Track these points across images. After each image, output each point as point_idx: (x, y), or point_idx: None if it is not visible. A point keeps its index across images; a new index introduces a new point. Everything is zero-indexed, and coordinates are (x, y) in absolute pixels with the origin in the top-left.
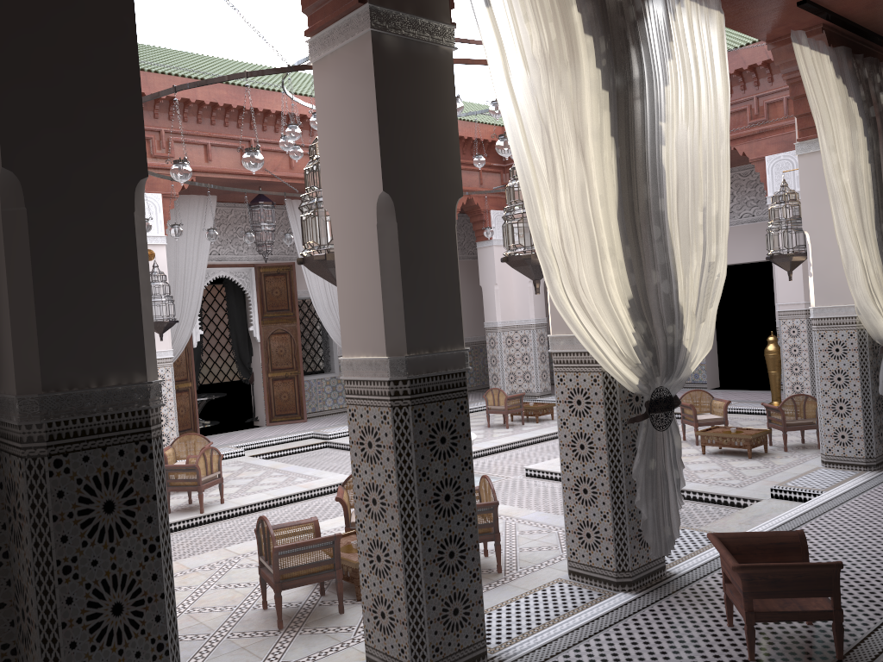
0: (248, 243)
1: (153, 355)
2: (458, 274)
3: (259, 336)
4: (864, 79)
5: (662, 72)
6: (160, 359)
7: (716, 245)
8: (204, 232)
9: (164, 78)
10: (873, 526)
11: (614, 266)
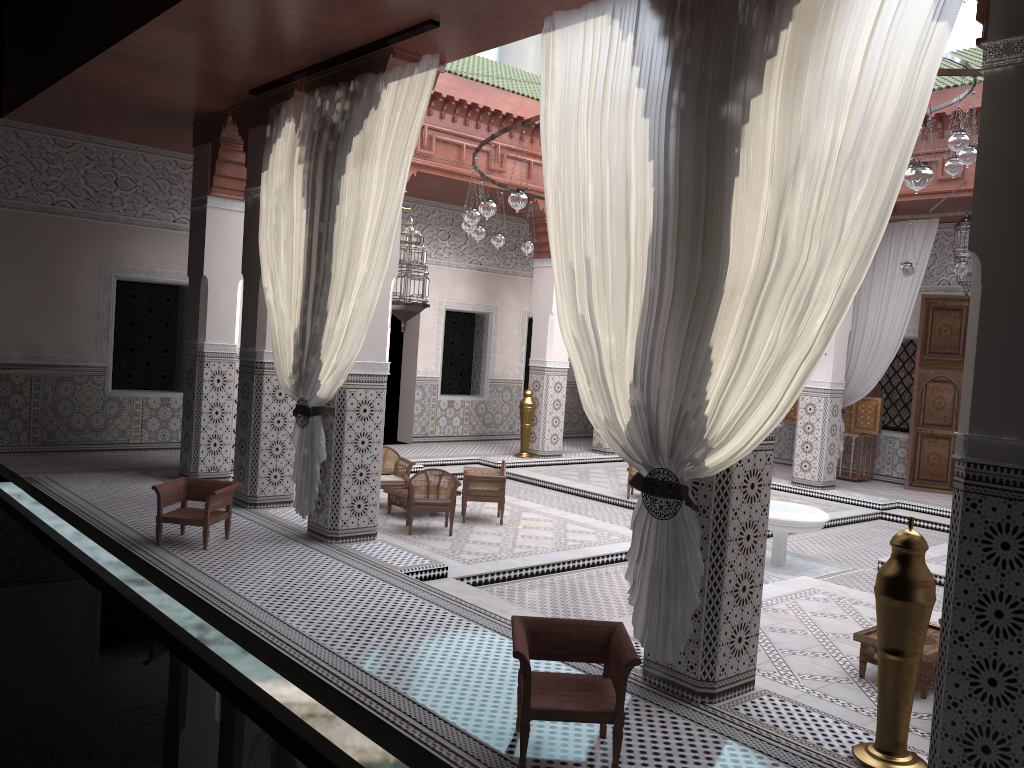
0: None
1: (204, 334)
2: (257, 312)
3: None
4: (696, 4)
5: (340, 166)
6: (815, 389)
7: (357, 298)
8: (919, 261)
9: None
10: (373, 607)
11: (293, 312)
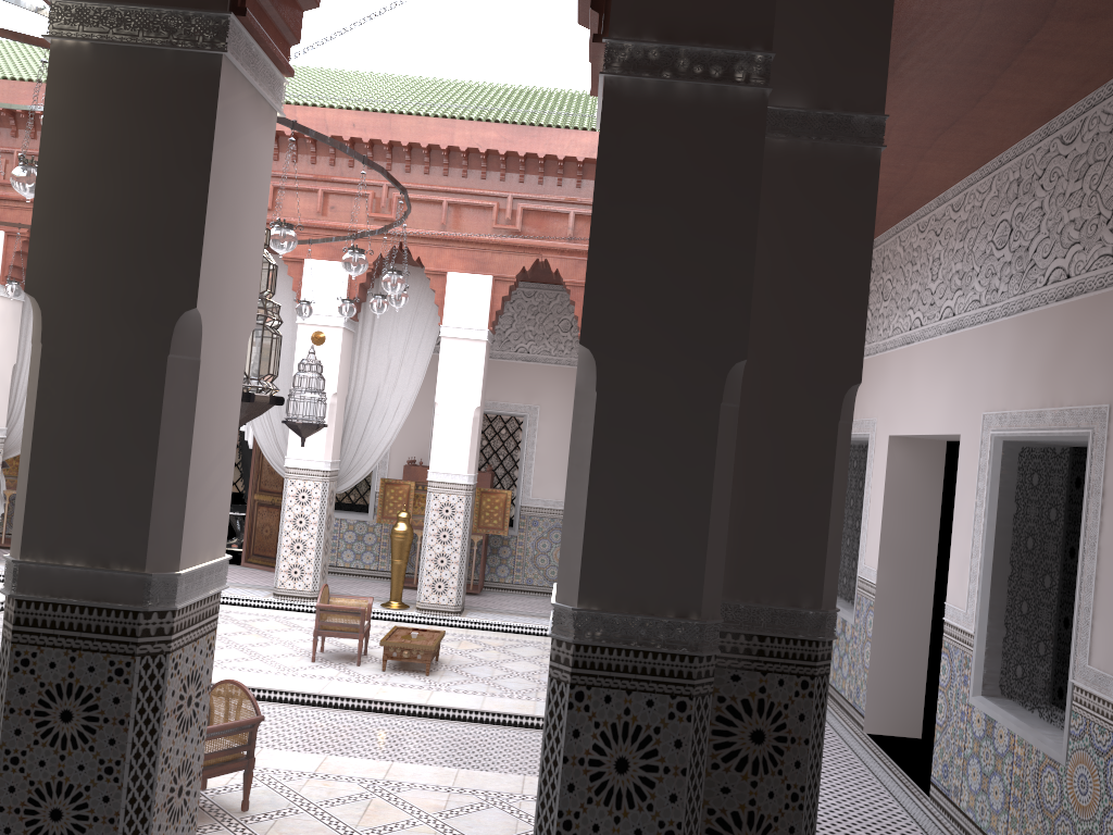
0: (9, 296)
1: None
2: None
3: (254, 441)
4: None
5: None
6: None
7: None
8: None
9: (6, 84)
10: None
11: None
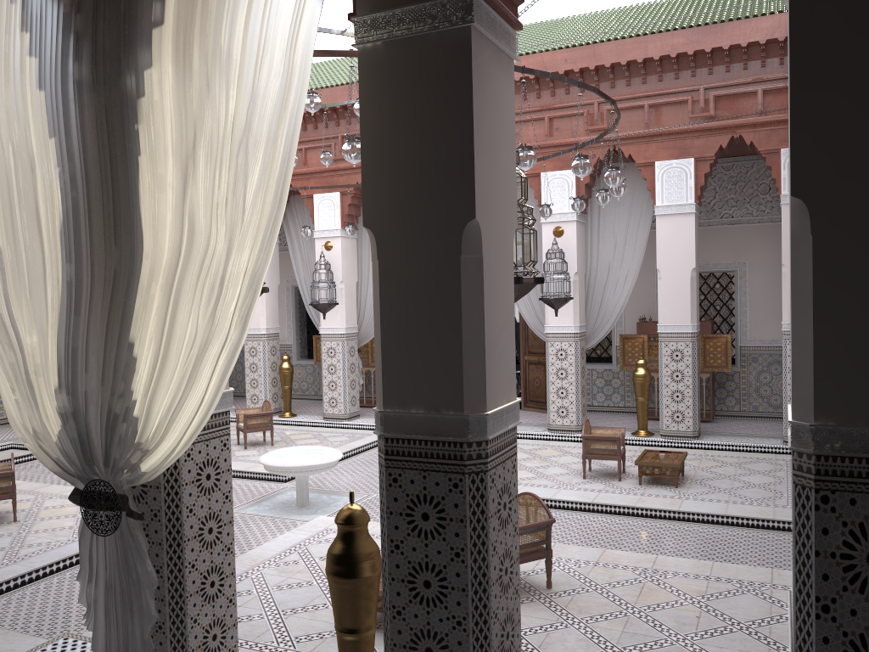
0: (348, 235)
1: None
2: None
3: (519, 316)
4: None
5: None
6: (333, 334)
7: None
8: None
9: (328, 91)
10: None
11: None
